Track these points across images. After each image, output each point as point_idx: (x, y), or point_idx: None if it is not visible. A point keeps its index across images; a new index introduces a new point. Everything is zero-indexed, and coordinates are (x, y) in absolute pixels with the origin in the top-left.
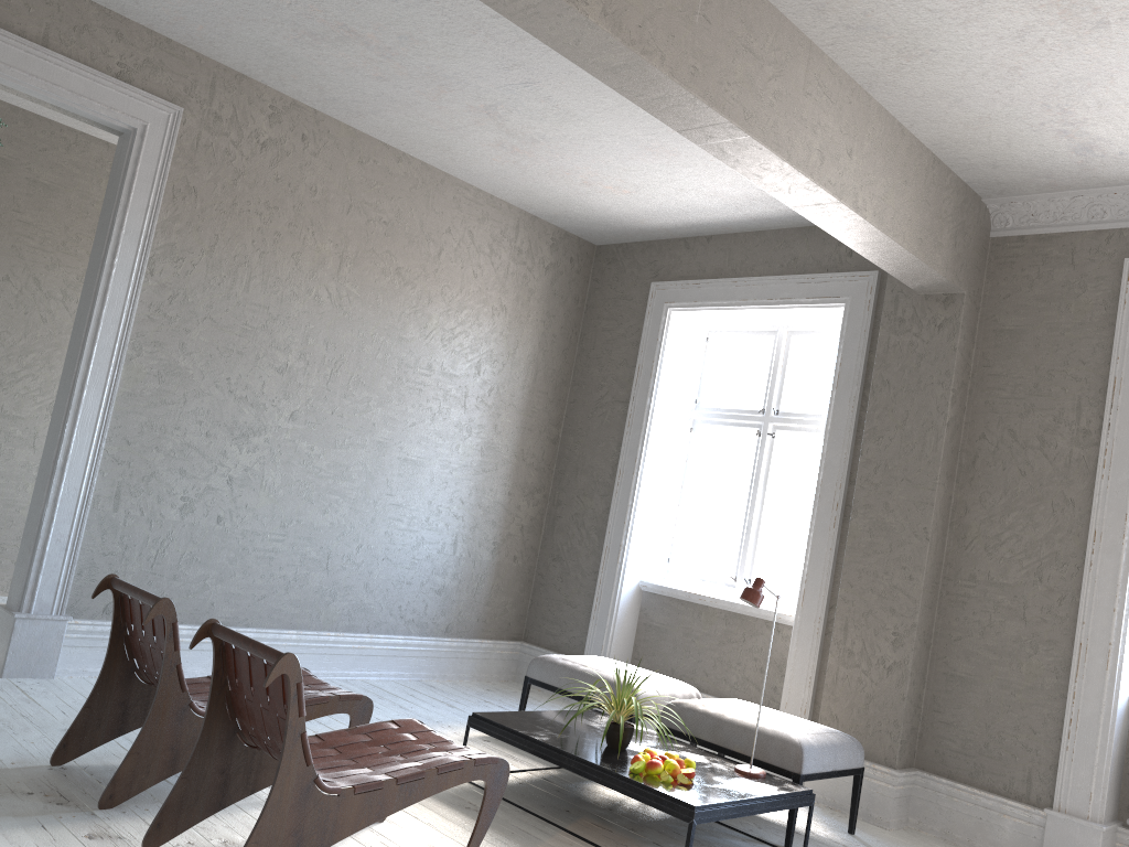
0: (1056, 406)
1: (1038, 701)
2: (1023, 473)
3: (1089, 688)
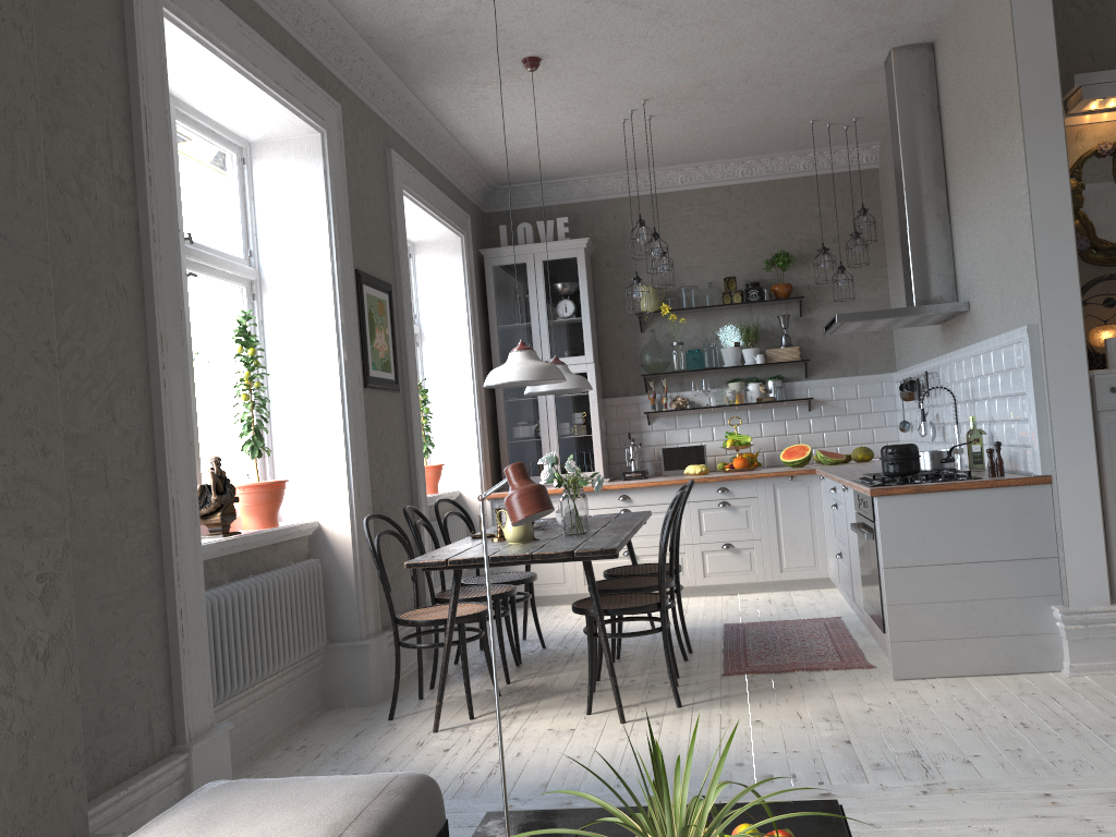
0: (86, 128)
1: (140, 608)
2: (69, 238)
3: (188, 558)
